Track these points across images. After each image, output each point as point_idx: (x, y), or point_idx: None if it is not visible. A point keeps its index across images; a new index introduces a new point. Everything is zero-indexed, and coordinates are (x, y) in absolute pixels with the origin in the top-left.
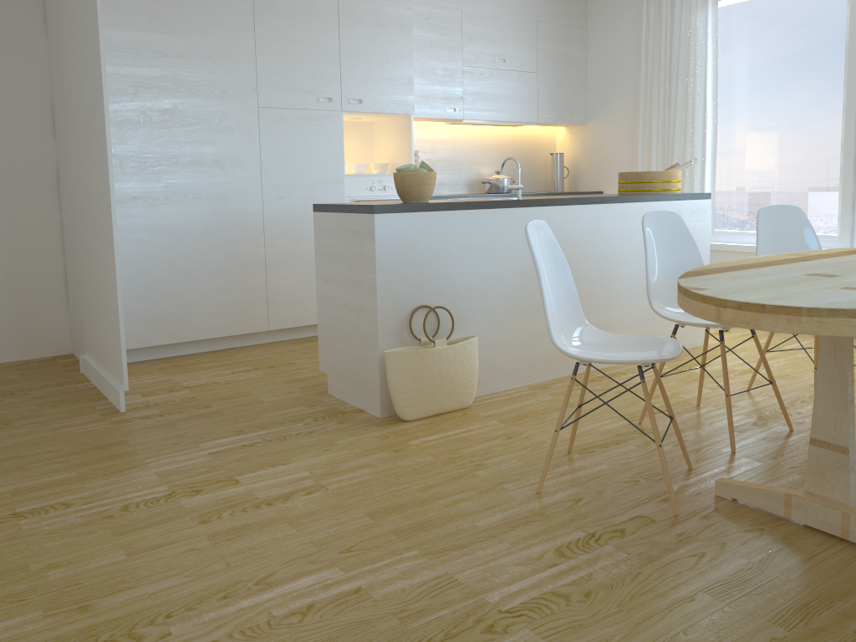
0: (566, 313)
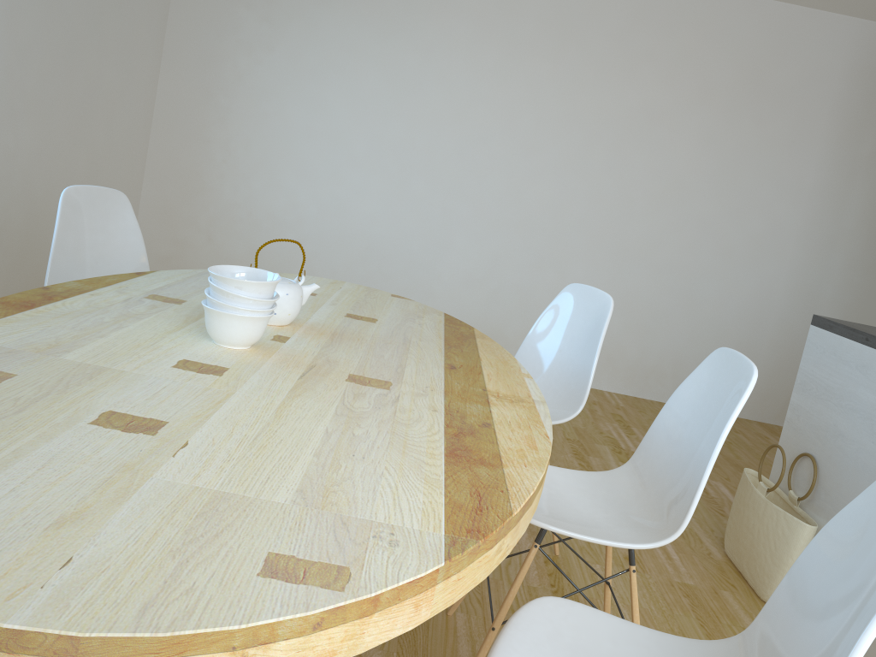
0: (566, 384)
